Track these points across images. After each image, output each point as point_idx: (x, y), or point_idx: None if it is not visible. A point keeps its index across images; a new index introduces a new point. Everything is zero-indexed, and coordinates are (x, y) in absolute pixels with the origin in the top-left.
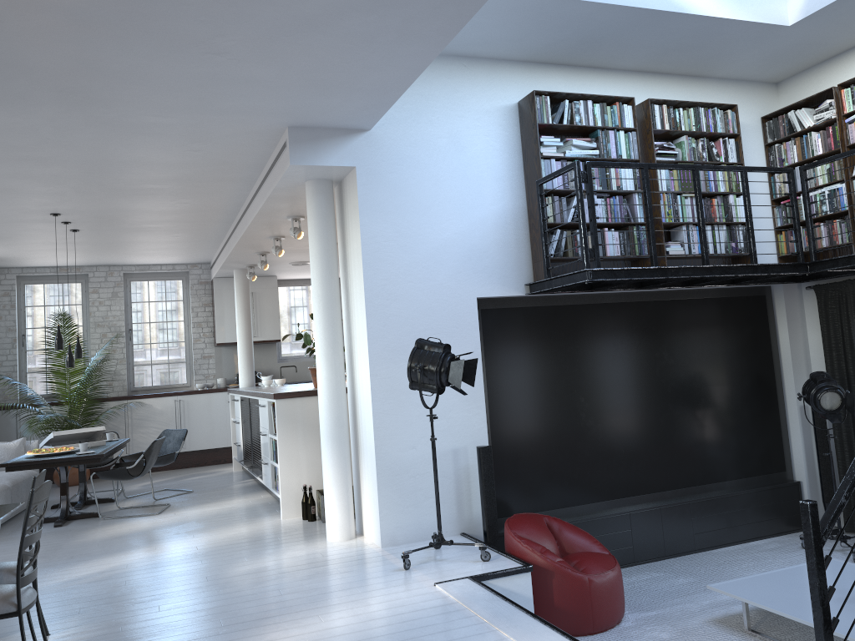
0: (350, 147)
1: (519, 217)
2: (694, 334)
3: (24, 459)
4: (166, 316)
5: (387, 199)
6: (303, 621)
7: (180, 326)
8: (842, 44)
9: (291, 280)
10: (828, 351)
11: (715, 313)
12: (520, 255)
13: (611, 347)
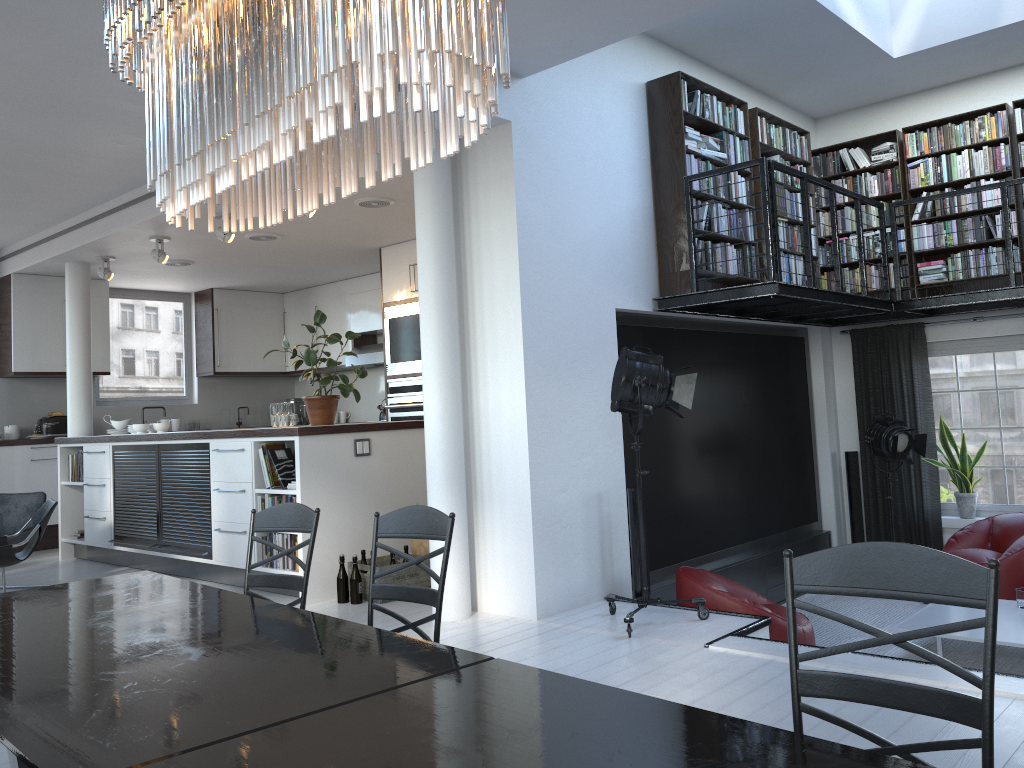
0: (506, 94)
1: (647, 218)
2: (761, 372)
3: None
4: None
5: (539, 170)
6: None
7: None
8: (905, 89)
9: (118, 290)
10: (865, 397)
11: (774, 351)
12: (648, 264)
13: (706, 381)
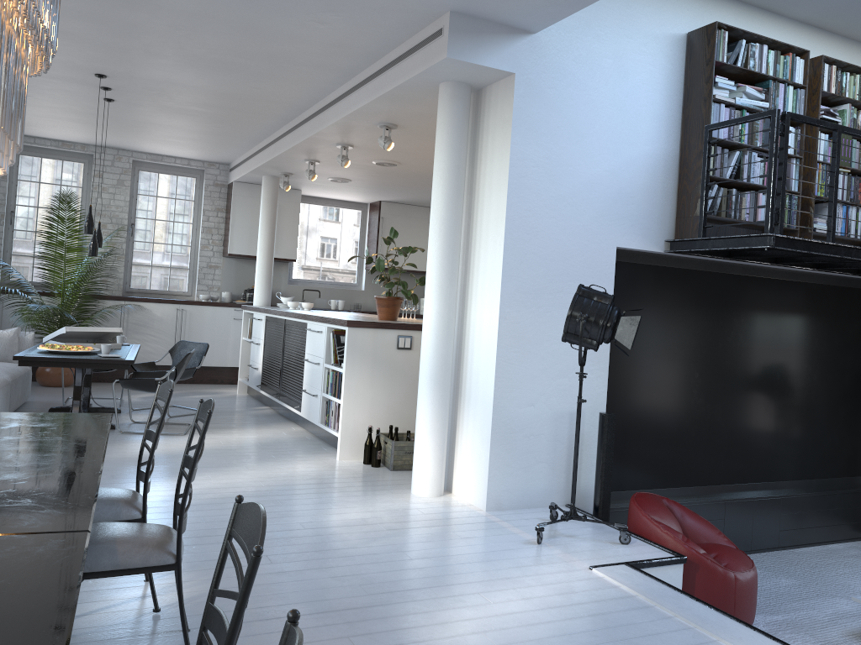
0: (512, 49)
1: (670, 164)
2: (809, 321)
3: (39, 354)
4: (174, 216)
5: (542, 117)
6: (466, 599)
7: (188, 229)
8: None
9: (312, 198)
10: None
11: (831, 302)
12: (665, 207)
13: (732, 323)
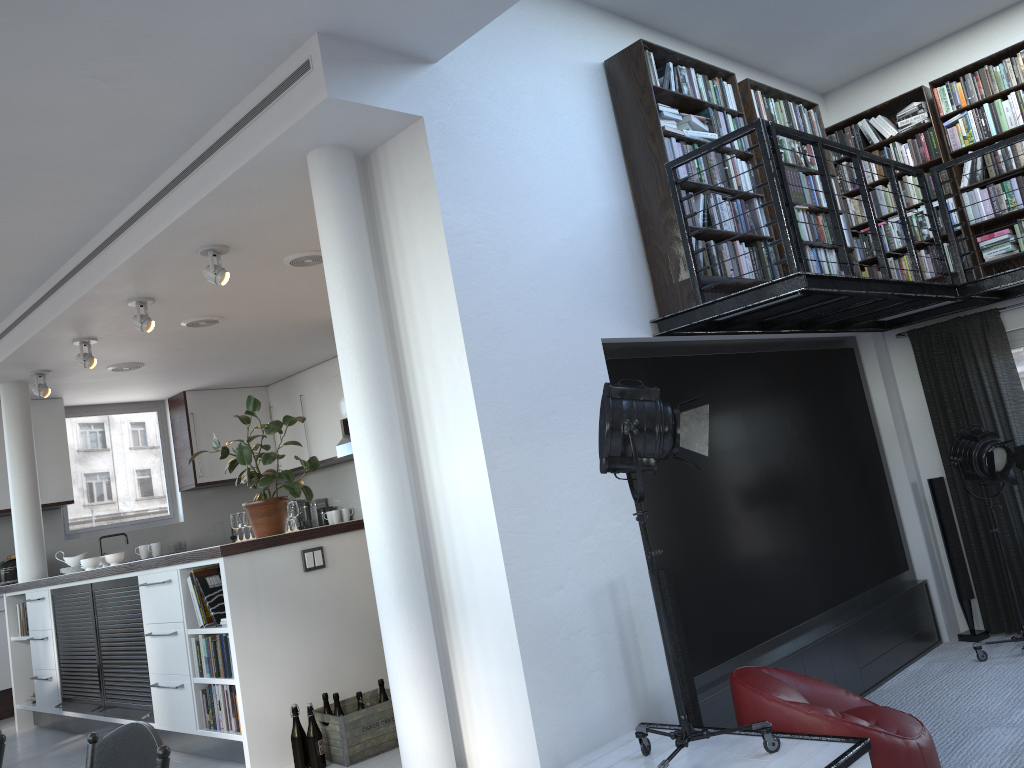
0: (411, 84)
1: (629, 223)
2: (807, 396)
3: None
4: None
5: (471, 175)
6: None
7: None
8: (924, 38)
9: (80, 407)
10: (940, 409)
11: (819, 369)
12: (638, 279)
13: (739, 416)
